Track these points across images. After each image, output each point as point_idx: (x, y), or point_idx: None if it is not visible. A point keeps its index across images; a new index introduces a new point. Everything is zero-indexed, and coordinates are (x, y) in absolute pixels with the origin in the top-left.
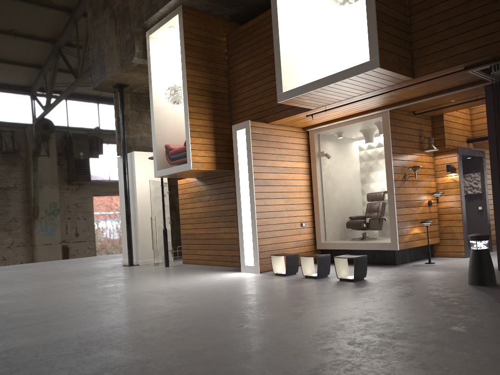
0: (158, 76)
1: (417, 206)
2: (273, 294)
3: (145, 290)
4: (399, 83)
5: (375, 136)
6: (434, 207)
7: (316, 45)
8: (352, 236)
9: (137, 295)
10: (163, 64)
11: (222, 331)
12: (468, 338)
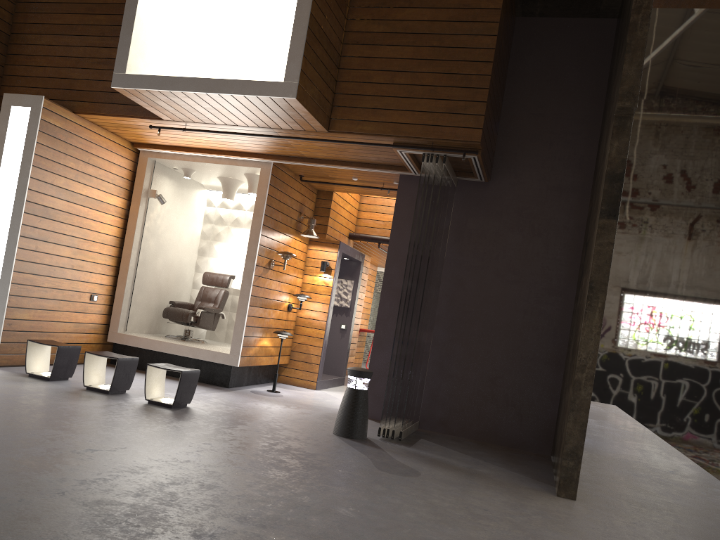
0: None
1: (274, 309)
2: (30, 416)
3: None
4: (307, 131)
5: (236, 193)
6: (293, 314)
7: (194, 22)
8: (167, 331)
9: None
10: None
11: None
12: (365, 530)
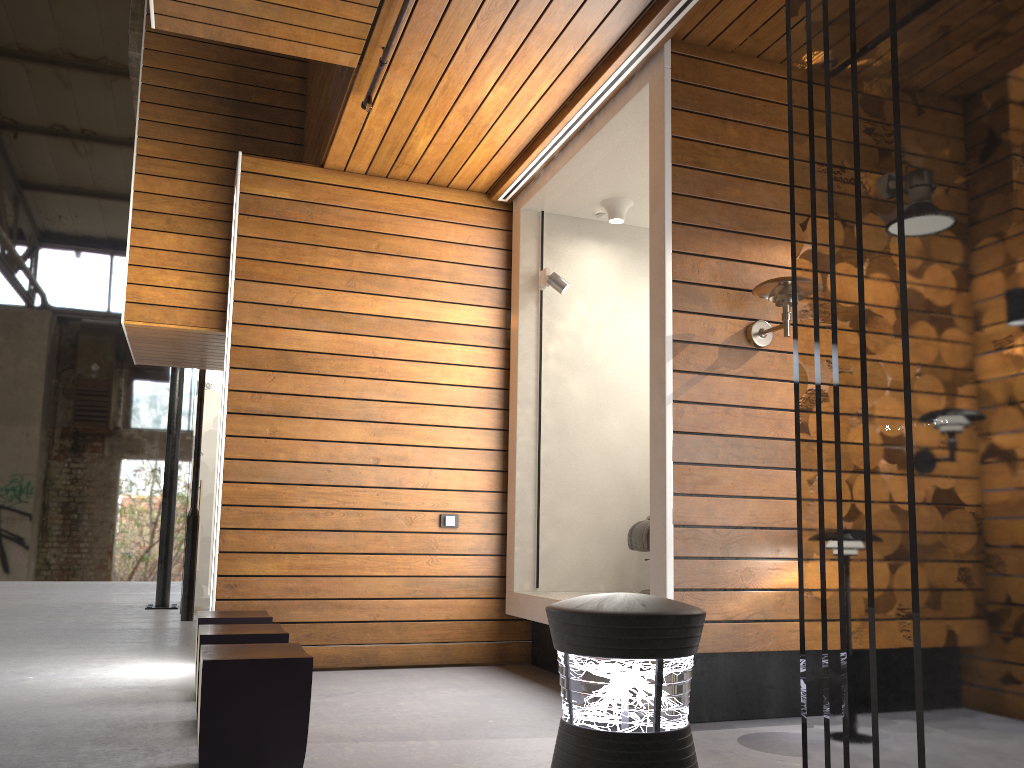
0: None
1: None
2: None
3: None
4: None
5: None
6: None
7: None
8: None
9: None
10: None
11: None
12: None
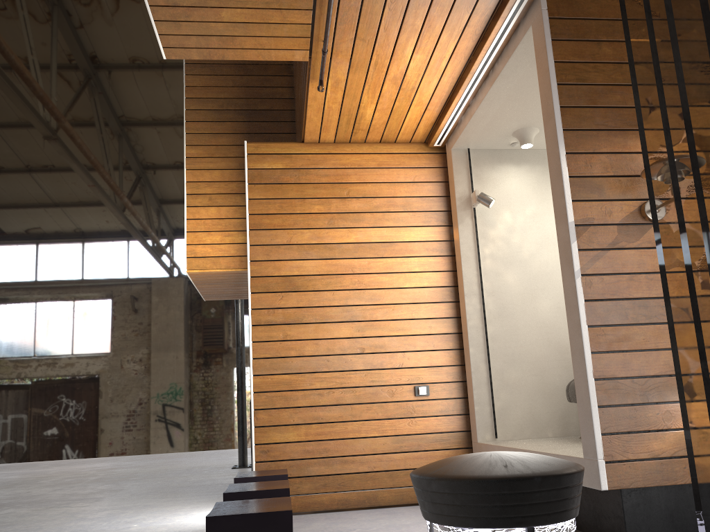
0: None
1: None
2: None
3: None
4: None
5: None
6: None
7: None
8: None
9: None
10: None
11: None
12: None
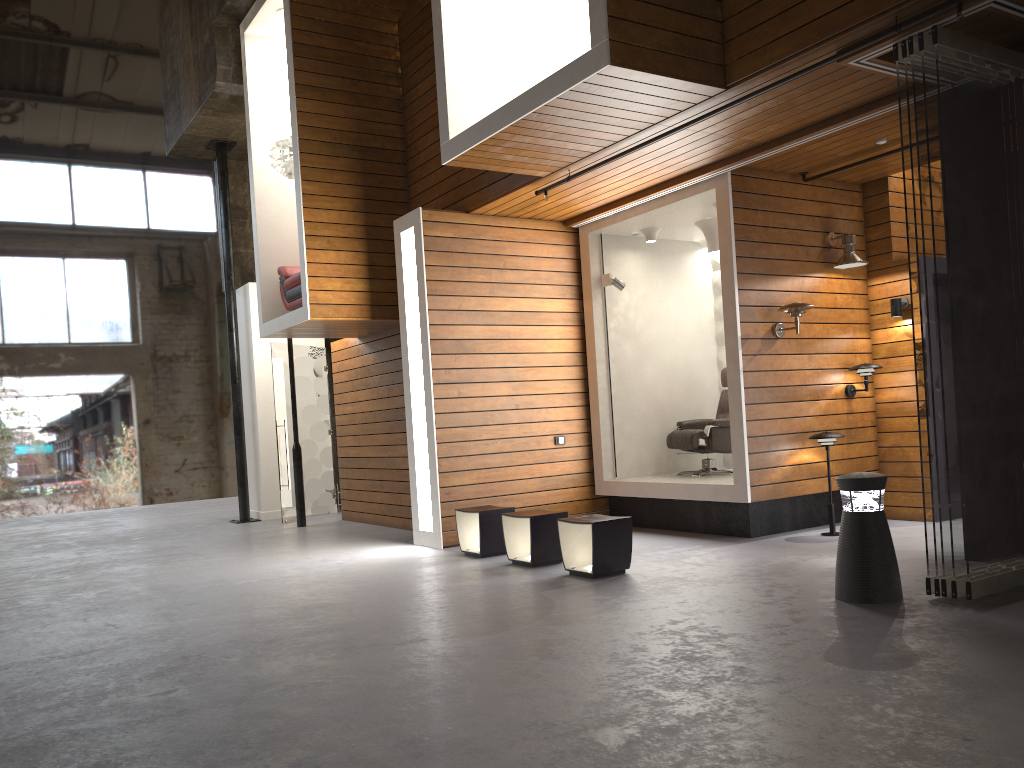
0: (266, 120)
1: (810, 400)
2: (378, 605)
3: (160, 584)
4: (700, 103)
5: None
6: (865, 401)
7: (548, 25)
8: (690, 466)
9: (128, 595)
10: (278, 92)
11: (109, 704)
12: None
